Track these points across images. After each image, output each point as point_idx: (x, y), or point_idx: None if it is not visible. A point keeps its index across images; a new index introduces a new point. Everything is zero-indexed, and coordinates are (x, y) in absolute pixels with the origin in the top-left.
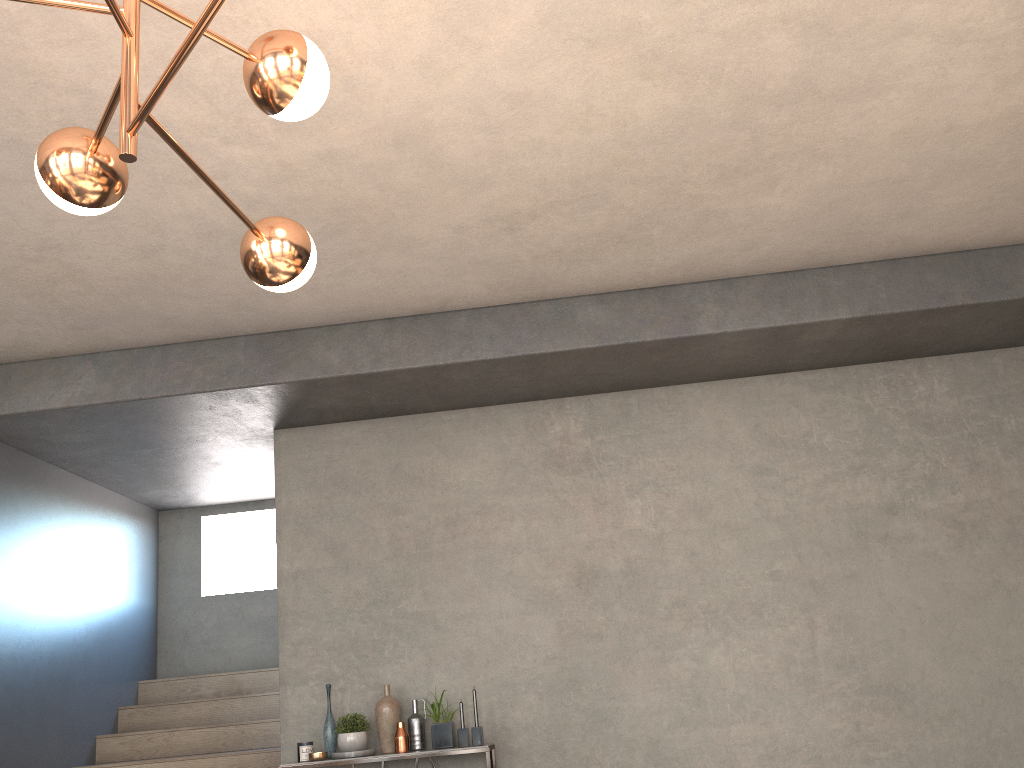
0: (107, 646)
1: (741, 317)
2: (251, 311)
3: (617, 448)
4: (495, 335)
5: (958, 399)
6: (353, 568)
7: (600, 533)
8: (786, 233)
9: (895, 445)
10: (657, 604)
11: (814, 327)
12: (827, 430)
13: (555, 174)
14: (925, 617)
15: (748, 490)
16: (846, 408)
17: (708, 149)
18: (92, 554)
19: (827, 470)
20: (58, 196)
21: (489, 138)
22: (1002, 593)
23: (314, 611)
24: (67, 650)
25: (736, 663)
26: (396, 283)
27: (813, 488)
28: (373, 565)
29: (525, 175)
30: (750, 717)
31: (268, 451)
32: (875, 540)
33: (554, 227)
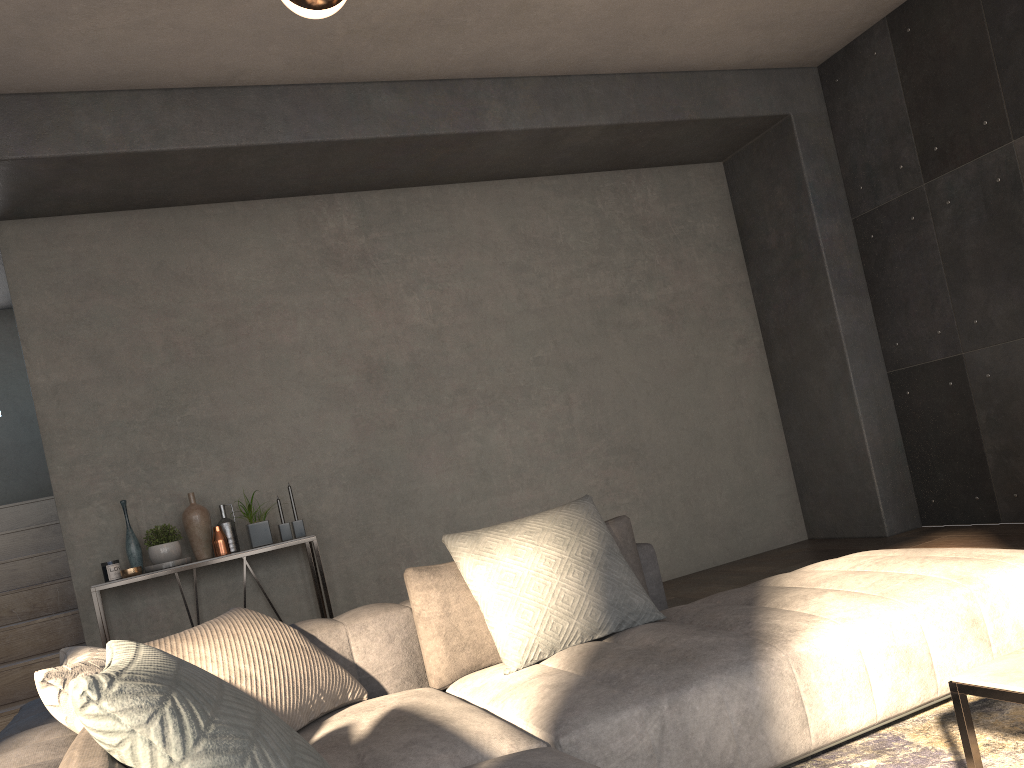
0: None
1: (522, 117)
2: (1, 63)
3: (392, 246)
4: (290, 117)
5: (665, 206)
6: (126, 377)
7: (384, 330)
8: (573, 36)
9: (622, 245)
10: (442, 393)
11: (579, 131)
12: (570, 231)
13: None
14: (650, 389)
15: (511, 286)
16: (584, 212)
17: None
18: None
19: (572, 267)
20: None
21: None
22: (700, 366)
23: (86, 427)
24: None
25: (512, 440)
26: (193, 45)
27: (563, 283)
28: (149, 373)
29: None
30: (527, 484)
31: None
32: (612, 327)
33: None
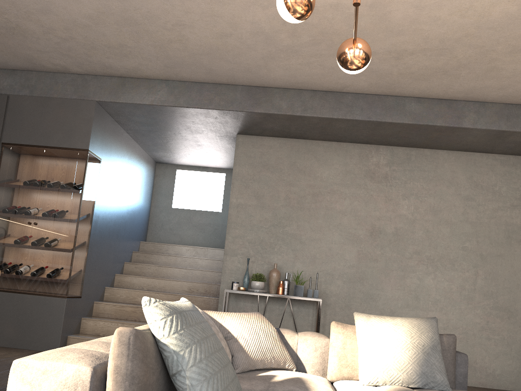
0: (132, 222)
1: (485, 122)
2: (252, 74)
3: (401, 174)
4: (364, 108)
5: None
6: (265, 207)
7: (385, 213)
8: None
9: None
10: (406, 251)
11: (519, 134)
12: (504, 185)
13: (435, 35)
14: None
15: (460, 206)
16: (516, 176)
17: (514, 37)
18: (132, 177)
19: (500, 204)
20: (288, 12)
21: (415, 11)
22: None
23: (244, 224)
24: (119, 220)
25: (437, 284)
26: (327, 73)
27: (491, 211)
28: (275, 208)
29: (420, 33)
30: (439, 309)
31: (226, 144)
32: (515, 241)
33: (418, 61)
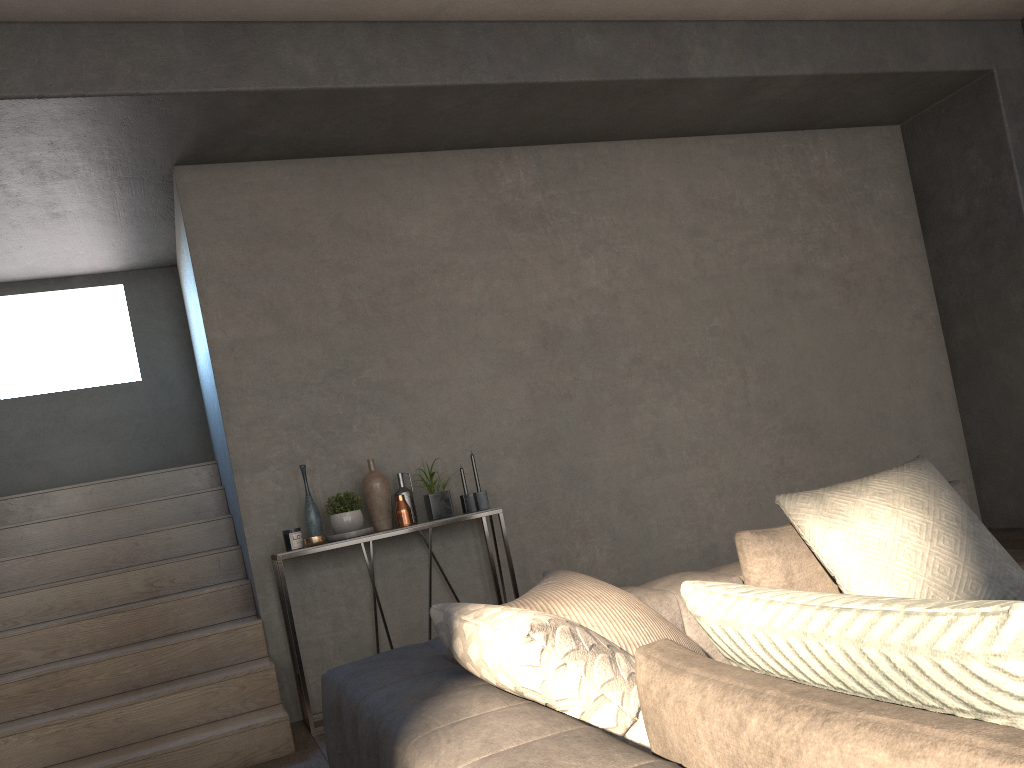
0: None
1: (725, 63)
2: None
3: (568, 205)
4: (494, 56)
5: (842, 171)
6: (302, 335)
7: (560, 293)
8: None
9: (799, 211)
10: (618, 362)
11: (779, 82)
12: (747, 194)
13: None
14: (825, 364)
15: (687, 250)
16: (760, 174)
17: None
18: None
19: (749, 232)
20: None
21: None
22: (876, 341)
23: (263, 386)
24: None
25: (687, 414)
26: None
27: (739, 249)
28: (326, 331)
29: None
30: (702, 461)
31: (138, 200)
32: (788, 297)
33: None
